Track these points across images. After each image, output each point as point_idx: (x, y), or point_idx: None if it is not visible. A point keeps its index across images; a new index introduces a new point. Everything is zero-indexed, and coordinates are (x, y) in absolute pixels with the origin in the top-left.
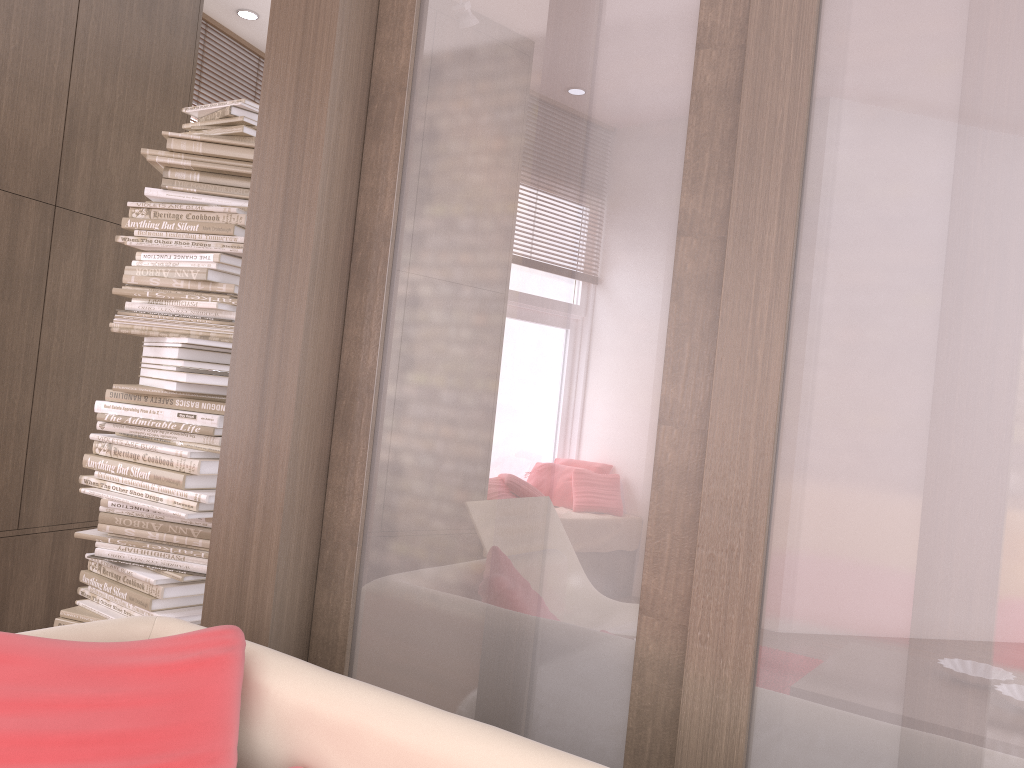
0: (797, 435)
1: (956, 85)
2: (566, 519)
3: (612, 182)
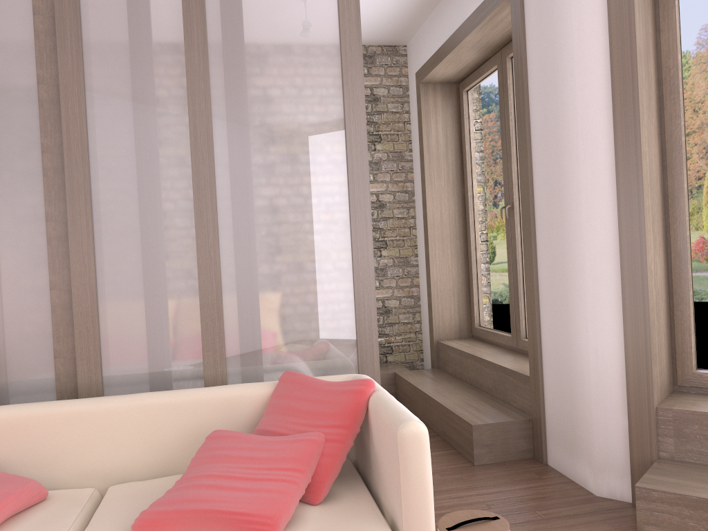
0: (103, 286)
1: (135, 175)
2: (15, 333)
3: (13, 201)
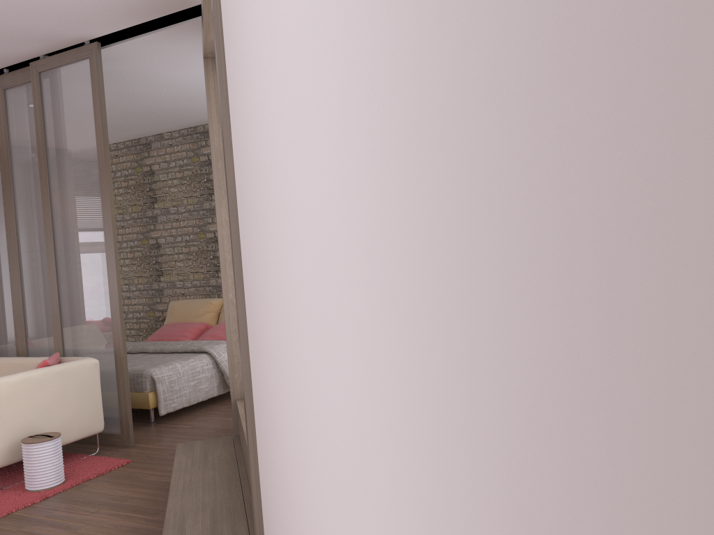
0: (25, 303)
1: (33, 247)
2: (4, 323)
3: (0, 261)
